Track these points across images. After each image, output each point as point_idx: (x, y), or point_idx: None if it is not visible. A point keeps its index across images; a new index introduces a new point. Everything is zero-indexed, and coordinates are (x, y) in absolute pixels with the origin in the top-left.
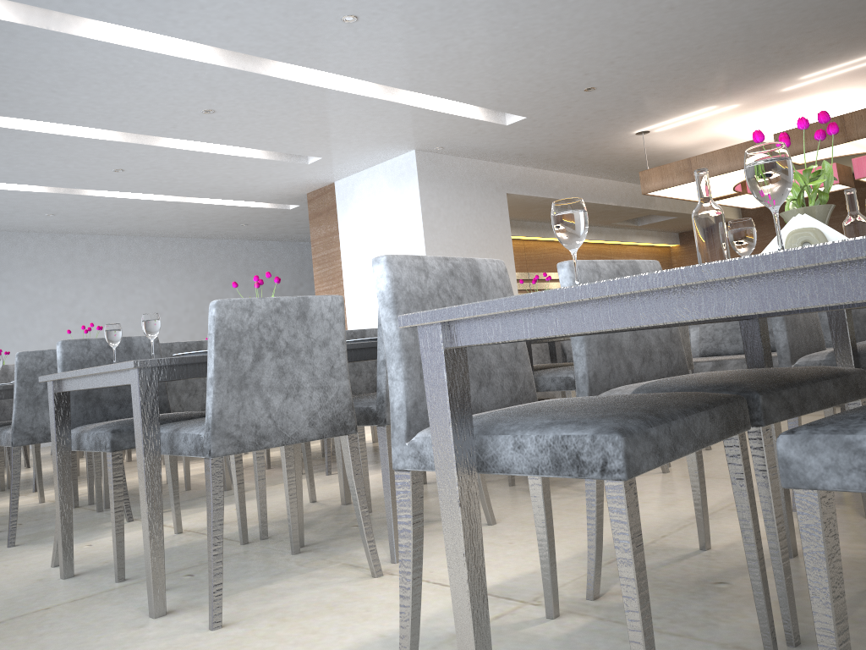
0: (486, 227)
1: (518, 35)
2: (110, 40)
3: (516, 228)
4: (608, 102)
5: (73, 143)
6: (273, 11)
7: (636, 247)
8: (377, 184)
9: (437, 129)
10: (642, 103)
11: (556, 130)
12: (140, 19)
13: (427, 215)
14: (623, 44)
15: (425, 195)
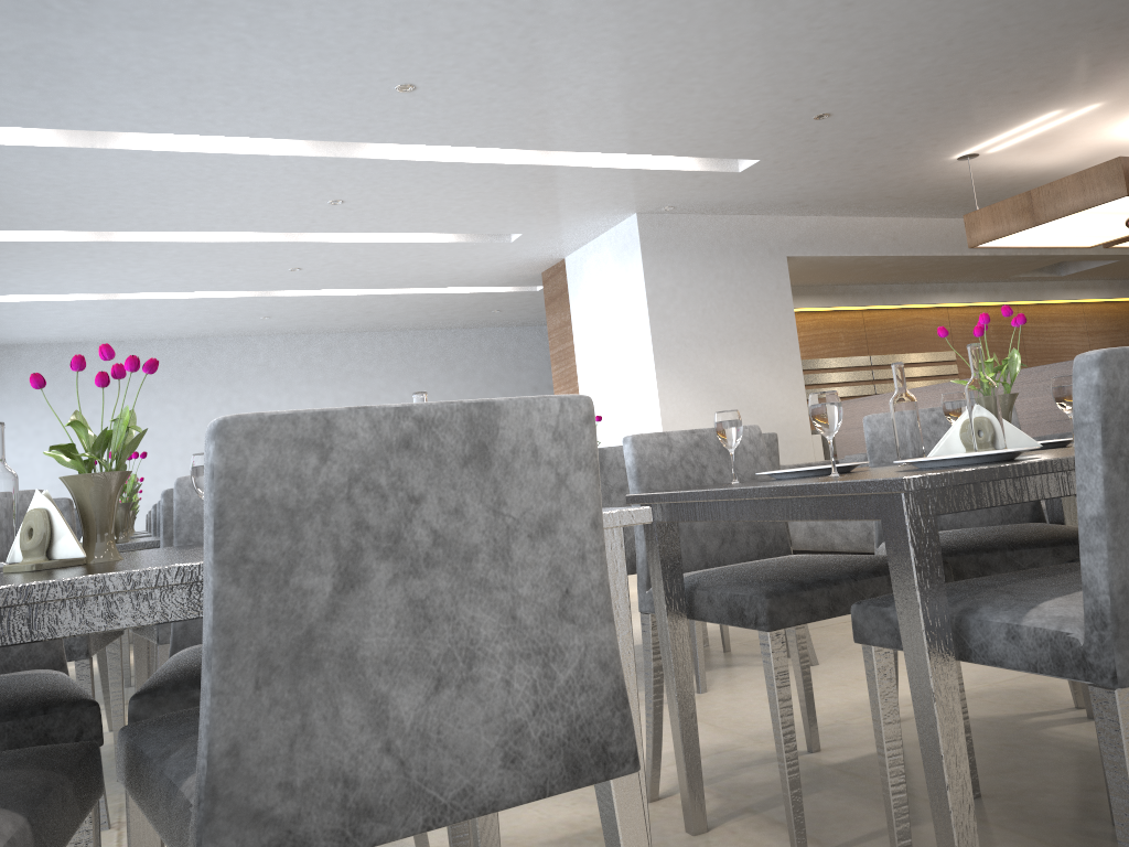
0: (752, 306)
1: (647, 70)
2: (165, 147)
3: (843, 296)
4: (869, 128)
5: (221, 248)
6: (308, 94)
7: (1068, 306)
8: (603, 260)
9: (643, 187)
10: (927, 122)
11: (822, 169)
12: (174, 125)
13: (655, 298)
14: (817, 57)
15: (653, 271)
